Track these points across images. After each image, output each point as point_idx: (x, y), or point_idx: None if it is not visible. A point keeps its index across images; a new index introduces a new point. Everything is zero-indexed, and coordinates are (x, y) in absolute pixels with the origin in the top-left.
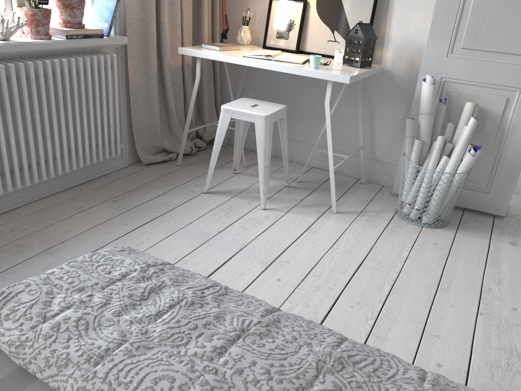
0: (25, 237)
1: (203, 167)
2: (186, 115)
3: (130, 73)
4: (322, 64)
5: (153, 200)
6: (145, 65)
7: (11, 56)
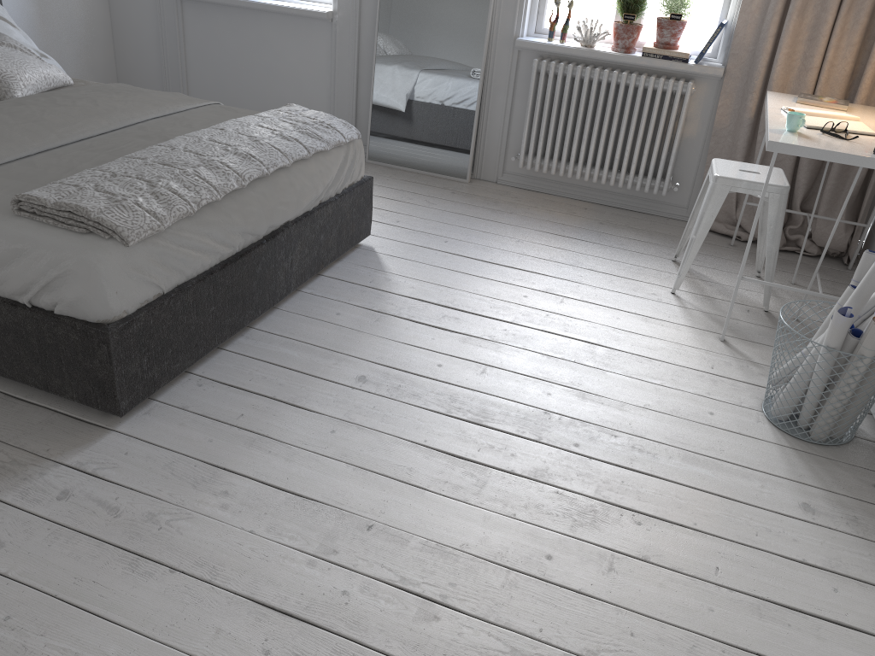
0: (508, 202)
1: (747, 258)
2: (794, 195)
3: (719, 112)
4: (832, 136)
5: (622, 238)
6: (740, 107)
7: (592, 62)
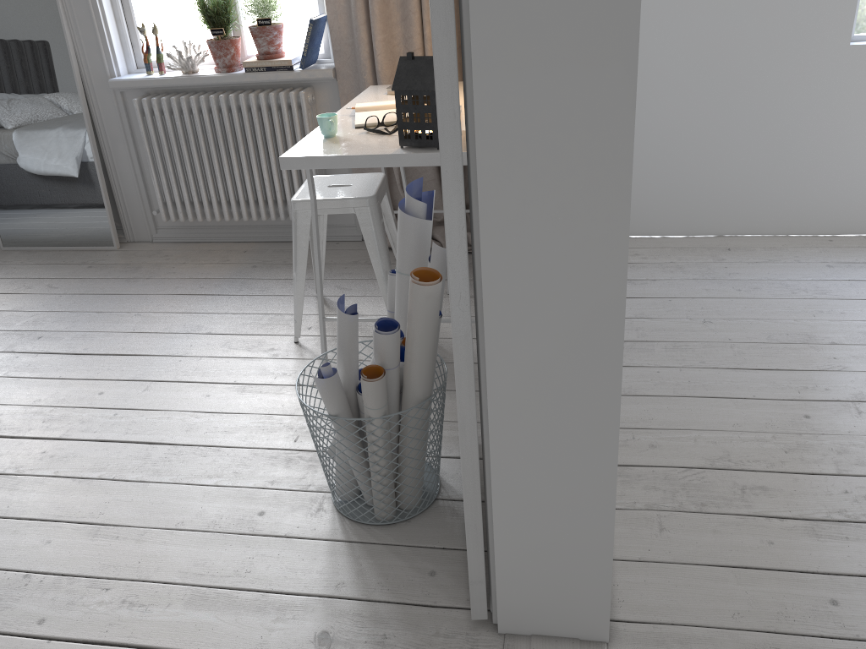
0: (153, 264)
1: None
2: None
3: None
4: (375, 133)
5: (270, 280)
6: None
7: (202, 89)
